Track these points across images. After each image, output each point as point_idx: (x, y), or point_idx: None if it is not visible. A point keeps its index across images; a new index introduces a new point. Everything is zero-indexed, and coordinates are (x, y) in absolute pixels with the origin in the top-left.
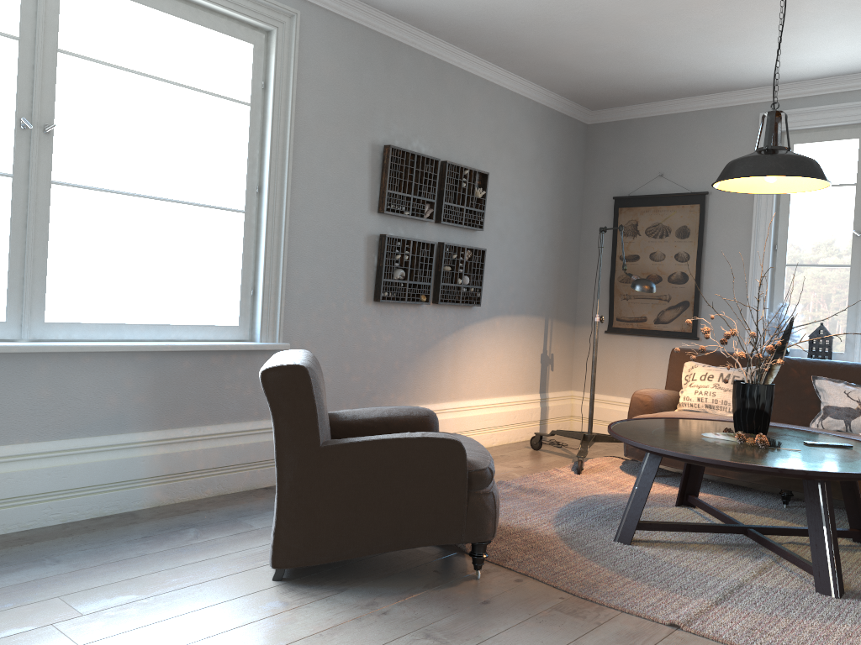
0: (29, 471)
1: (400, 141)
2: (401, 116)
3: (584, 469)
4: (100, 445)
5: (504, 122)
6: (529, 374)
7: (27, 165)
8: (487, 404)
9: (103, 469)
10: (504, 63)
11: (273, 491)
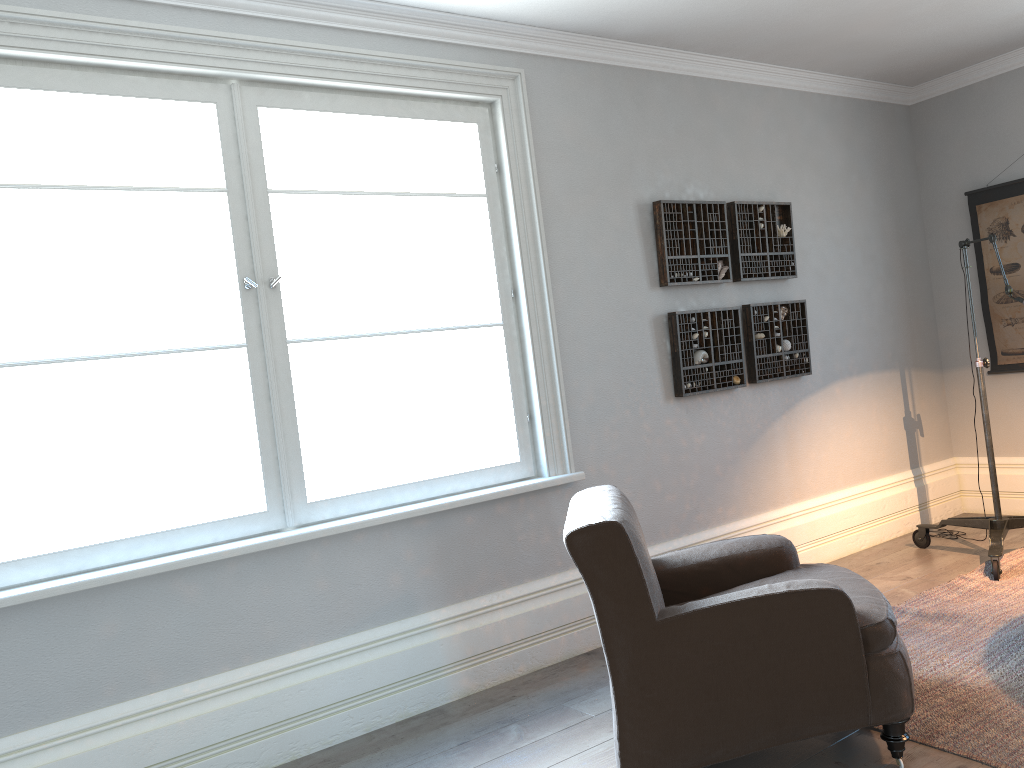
0: (321, 678)
1: (671, 192)
2: (666, 160)
3: (1003, 570)
4: (391, 634)
5: (798, 132)
6: (891, 447)
7: (259, 329)
8: (843, 497)
9: (399, 662)
10: (784, 59)
11: (598, 657)
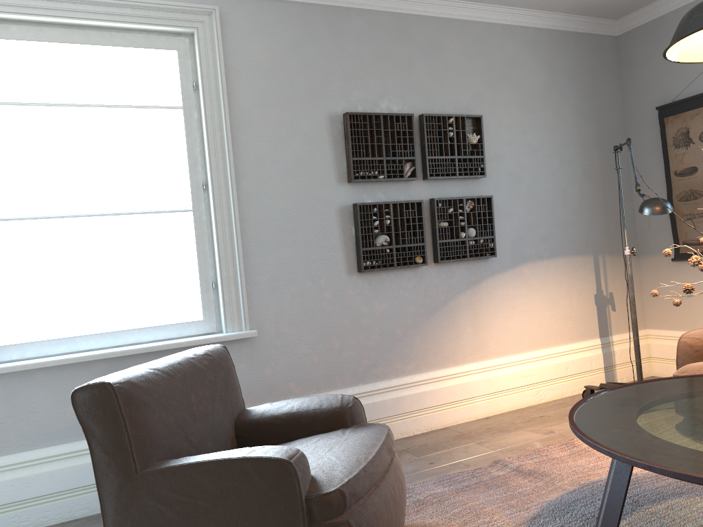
0: None
1: (364, 106)
2: (361, 80)
3: None
4: (63, 453)
5: (498, 58)
6: (581, 318)
7: None
8: (525, 359)
9: (67, 475)
10: None
11: None
